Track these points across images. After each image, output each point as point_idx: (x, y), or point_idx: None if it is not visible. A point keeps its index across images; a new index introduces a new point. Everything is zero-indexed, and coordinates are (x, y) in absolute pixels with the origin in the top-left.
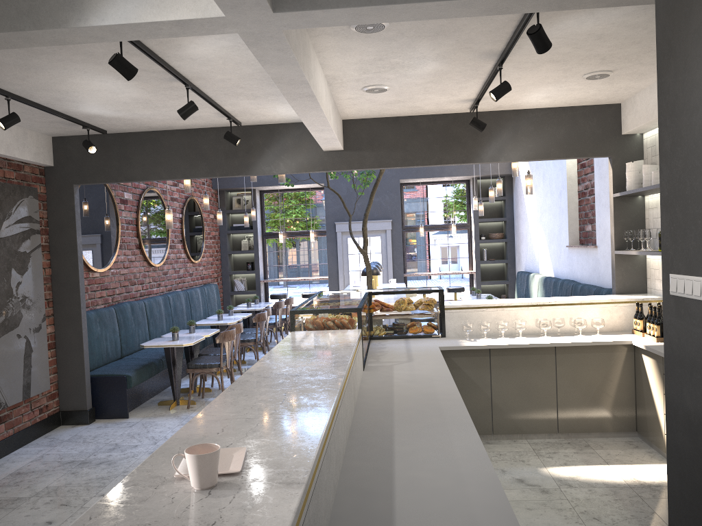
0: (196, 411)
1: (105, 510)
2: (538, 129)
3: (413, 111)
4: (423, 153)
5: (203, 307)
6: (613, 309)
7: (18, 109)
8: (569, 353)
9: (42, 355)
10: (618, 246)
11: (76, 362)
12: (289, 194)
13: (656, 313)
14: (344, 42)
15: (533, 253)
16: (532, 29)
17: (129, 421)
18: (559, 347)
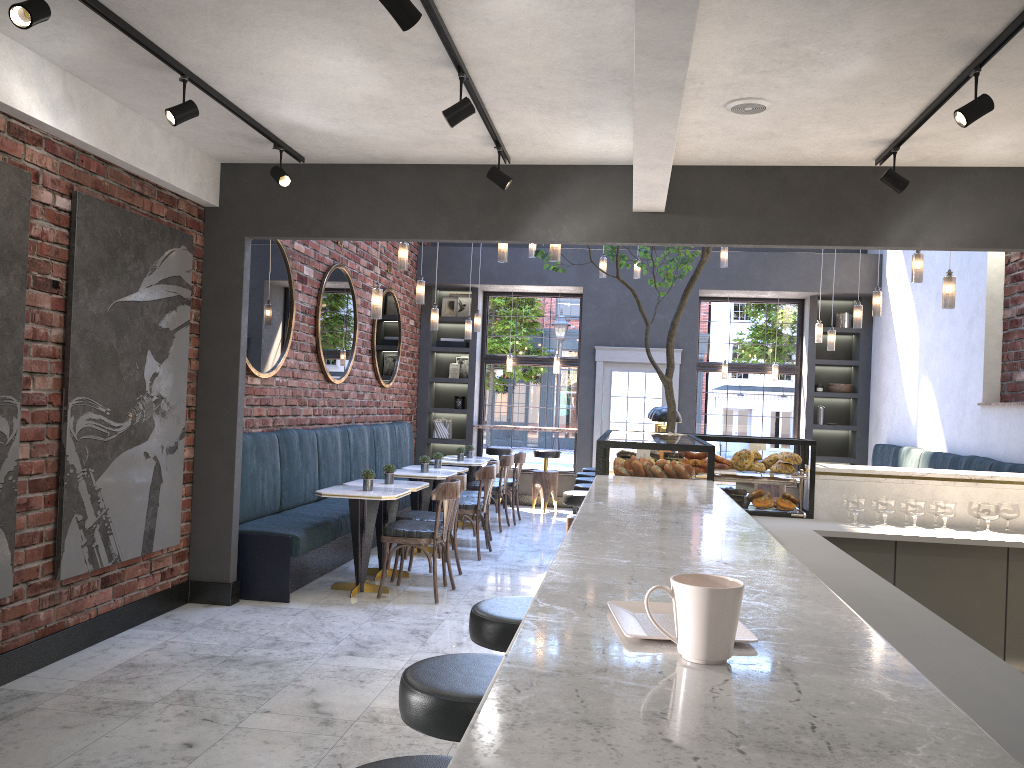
0: (391, 603)
1: (536, 679)
2: (983, 200)
3: (783, 157)
4: (791, 226)
5: (392, 454)
6: None
7: None
8: None
9: (175, 490)
10: None
11: (221, 507)
12: (527, 301)
13: None
14: (743, 2)
15: (907, 415)
16: None
17: (290, 607)
18: (1015, 550)
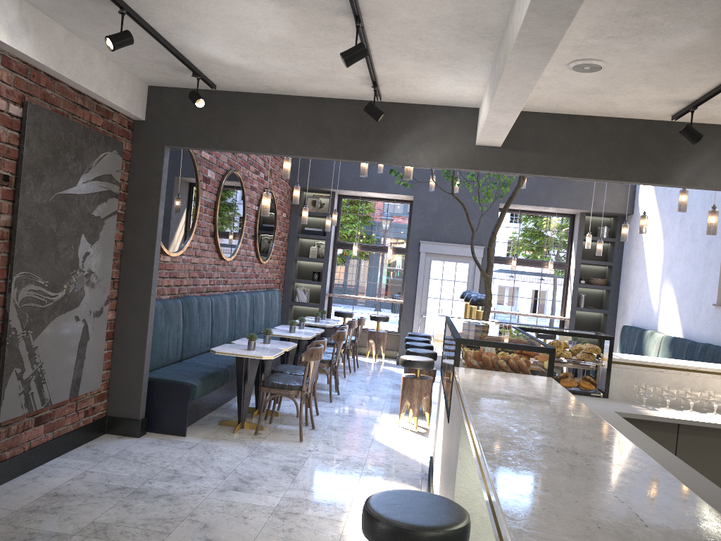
0: (266, 440)
1: None
2: None
3: (600, 109)
4: (600, 164)
5: (265, 314)
6: None
7: None
8: None
9: (99, 346)
10: None
11: (135, 360)
12: (370, 203)
13: None
14: None
15: (650, 306)
16: None
17: (186, 441)
18: None
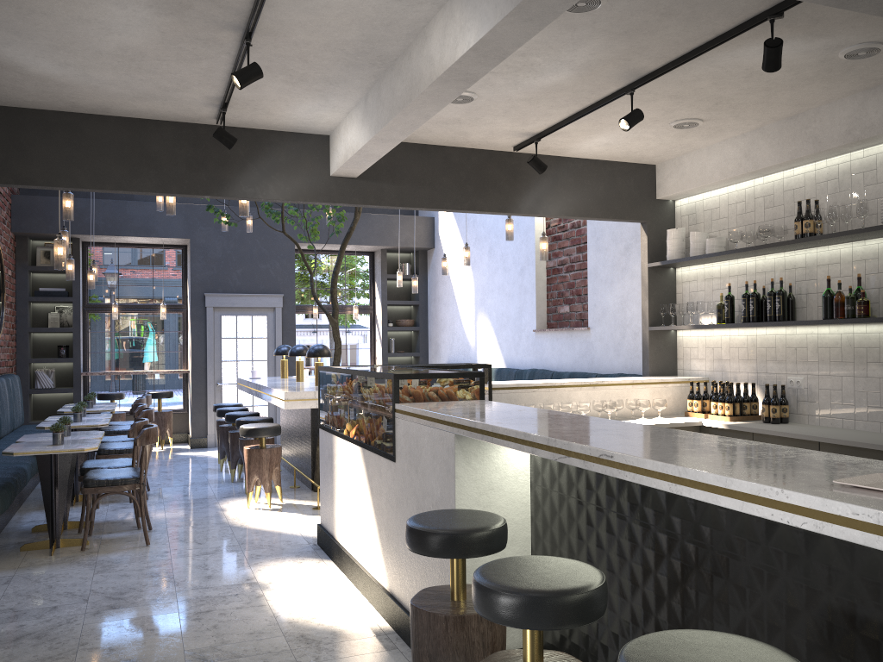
0: (102, 553)
1: None
2: (578, 182)
3: (452, 139)
4: (454, 194)
5: (10, 408)
6: (663, 390)
7: None
8: None
9: None
10: (652, 322)
11: None
12: (129, 251)
13: (724, 390)
14: None
15: (466, 342)
16: (771, 42)
17: None
18: None
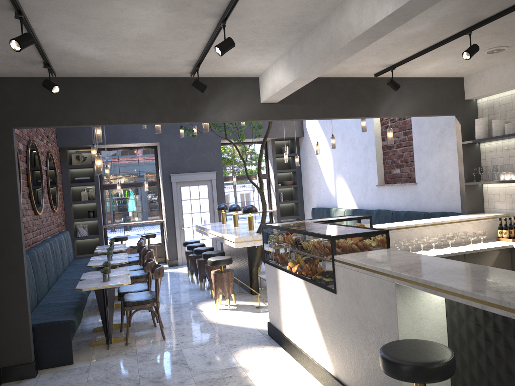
0: (138, 347)
1: None
2: (415, 93)
3: (336, 72)
4: (337, 108)
5: (67, 251)
6: (480, 224)
7: None
8: (473, 258)
9: None
10: (466, 179)
11: (18, 313)
12: (123, 152)
13: None
14: None
15: (329, 193)
16: None
17: (78, 367)
18: (467, 254)
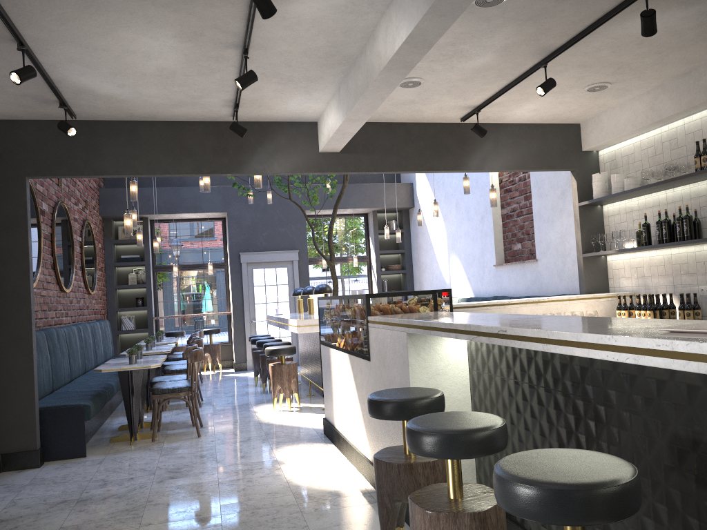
0: (166, 443)
1: None
2: (515, 142)
3: (411, 116)
4: (415, 159)
5: (103, 344)
6: (595, 304)
7: (6, 70)
8: None
9: None
10: (585, 250)
11: (23, 391)
12: (183, 225)
13: (646, 301)
14: None
15: (442, 279)
16: (646, 12)
17: (91, 459)
18: None
